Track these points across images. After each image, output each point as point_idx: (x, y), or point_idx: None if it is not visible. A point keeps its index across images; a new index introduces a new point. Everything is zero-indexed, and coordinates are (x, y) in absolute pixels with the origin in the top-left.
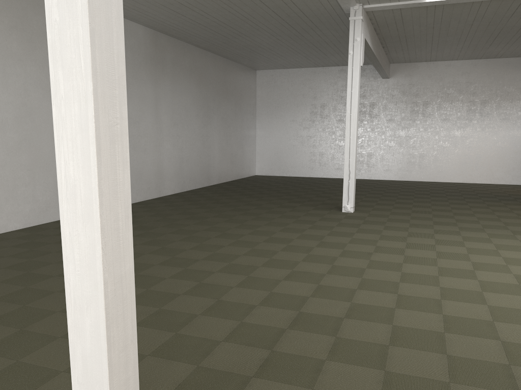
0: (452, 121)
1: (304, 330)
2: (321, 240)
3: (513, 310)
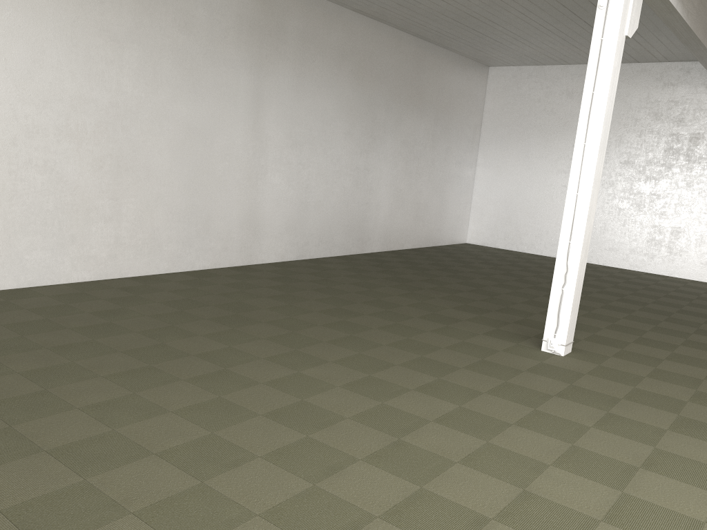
0: None
1: None
2: (400, 438)
3: None
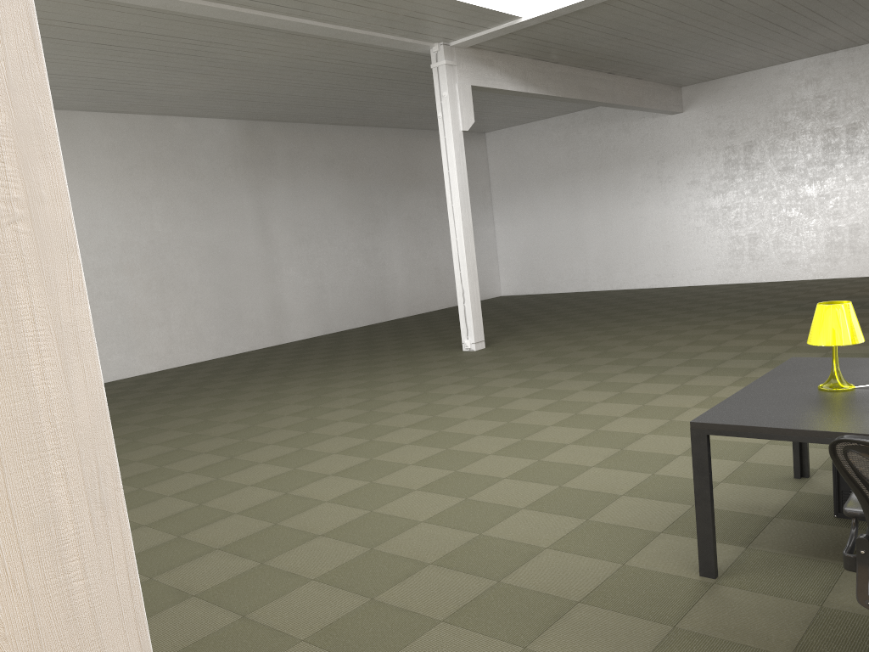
0: (799, 169)
1: None
2: (321, 395)
3: (307, 473)
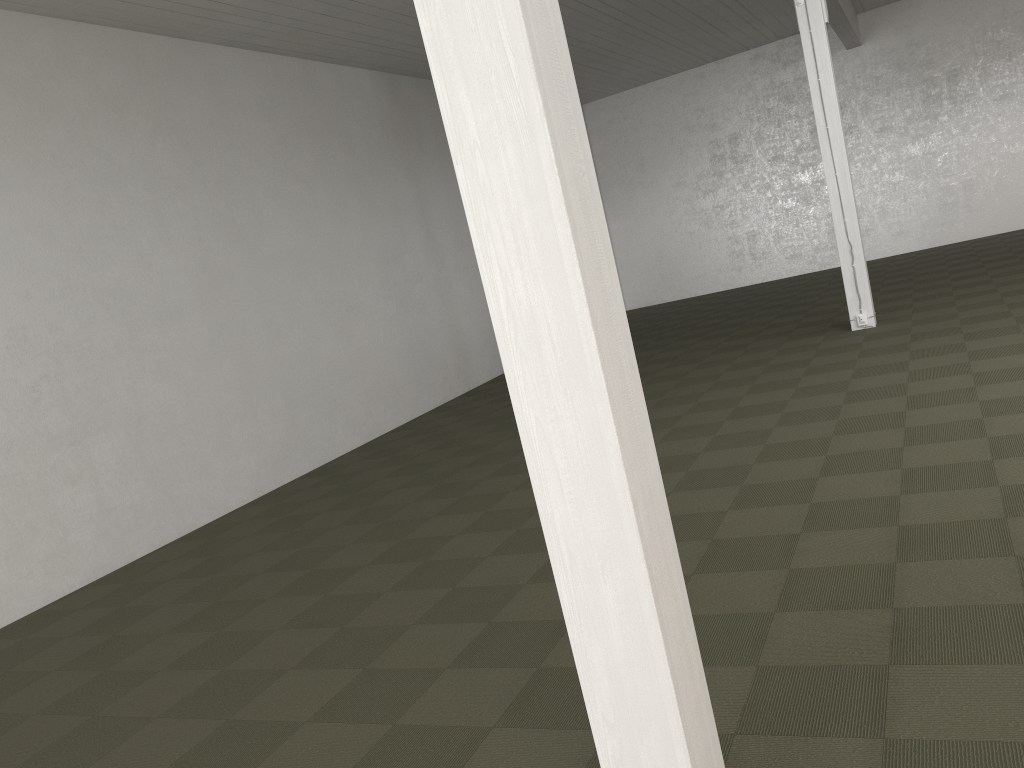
0: (1020, 95)
1: (936, 558)
2: (847, 391)
3: None
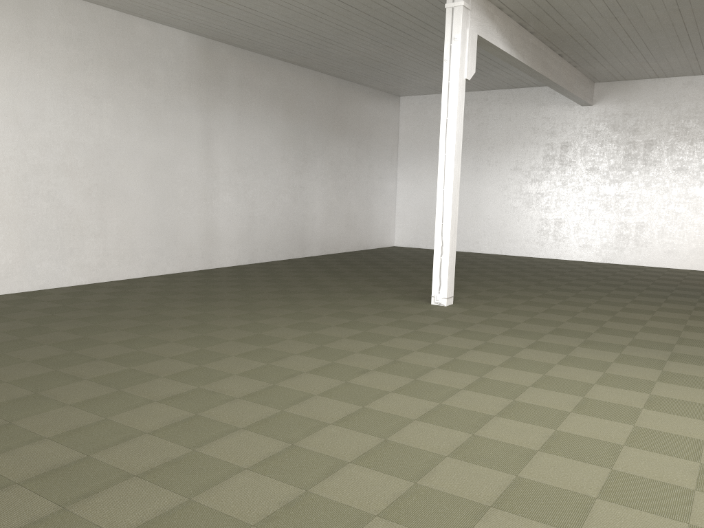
0: (692, 171)
1: (36, 490)
2: (322, 345)
3: (448, 498)
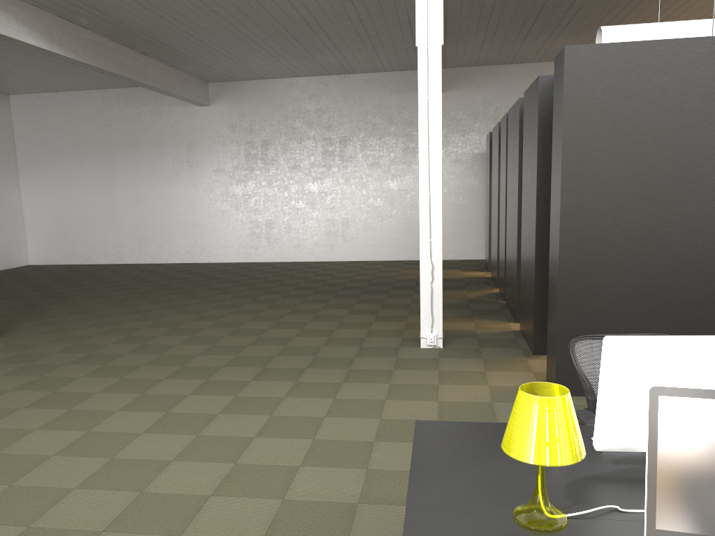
0: (305, 169)
1: None
2: None
3: None
